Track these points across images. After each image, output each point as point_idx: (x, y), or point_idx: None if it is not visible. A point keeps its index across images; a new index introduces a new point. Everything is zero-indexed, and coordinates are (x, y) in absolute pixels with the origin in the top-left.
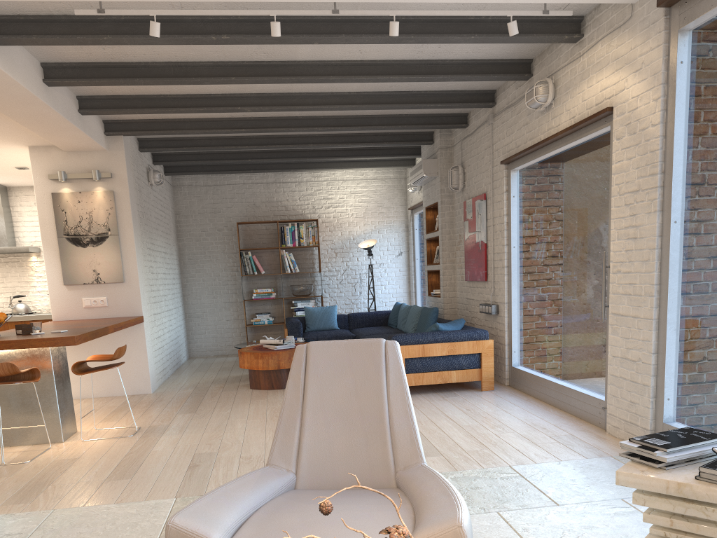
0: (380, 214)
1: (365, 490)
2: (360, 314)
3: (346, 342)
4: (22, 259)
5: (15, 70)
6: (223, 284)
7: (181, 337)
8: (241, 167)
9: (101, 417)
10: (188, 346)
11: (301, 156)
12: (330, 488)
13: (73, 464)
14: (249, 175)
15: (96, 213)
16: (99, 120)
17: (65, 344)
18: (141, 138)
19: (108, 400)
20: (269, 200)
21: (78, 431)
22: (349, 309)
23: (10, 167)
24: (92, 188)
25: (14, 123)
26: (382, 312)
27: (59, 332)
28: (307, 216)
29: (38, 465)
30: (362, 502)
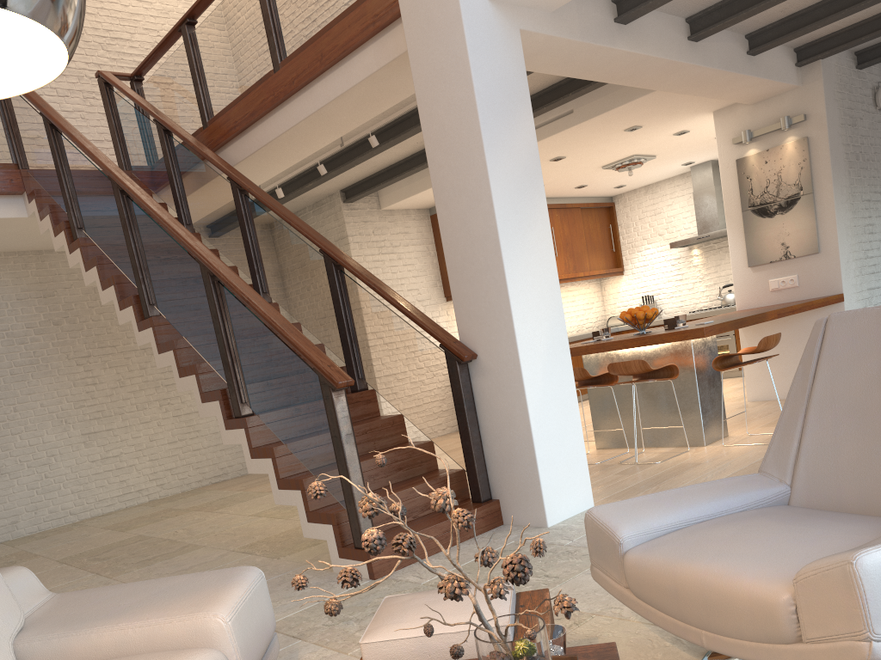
0: None
1: (866, 517)
2: None
3: (878, 310)
4: None
5: (646, 43)
6: None
7: None
8: None
9: (767, 421)
10: None
11: None
12: (832, 510)
13: (693, 469)
14: None
15: (786, 171)
16: (787, 50)
17: (694, 337)
18: (860, 50)
19: None
20: None
21: (729, 436)
22: None
23: (710, 140)
24: (781, 140)
25: (681, 94)
26: None
27: (702, 324)
28: None
29: (663, 467)
30: (832, 528)
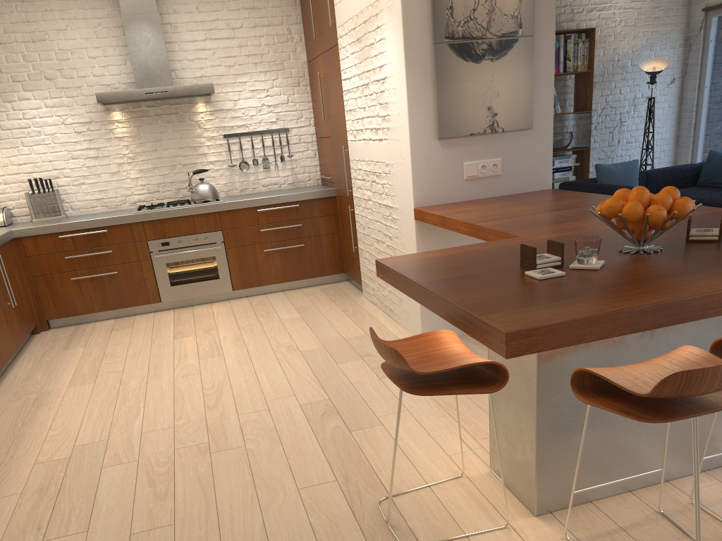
0: (655, 21)
1: None
2: (661, 172)
3: None
4: (182, 109)
5: None
6: None
7: None
8: None
9: None
10: None
11: None
12: None
13: None
14: None
15: None
16: None
17: None
18: None
19: None
20: None
21: None
22: None
23: None
24: None
25: None
26: (687, 167)
27: None
28: (562, 25)
29: None
30: None
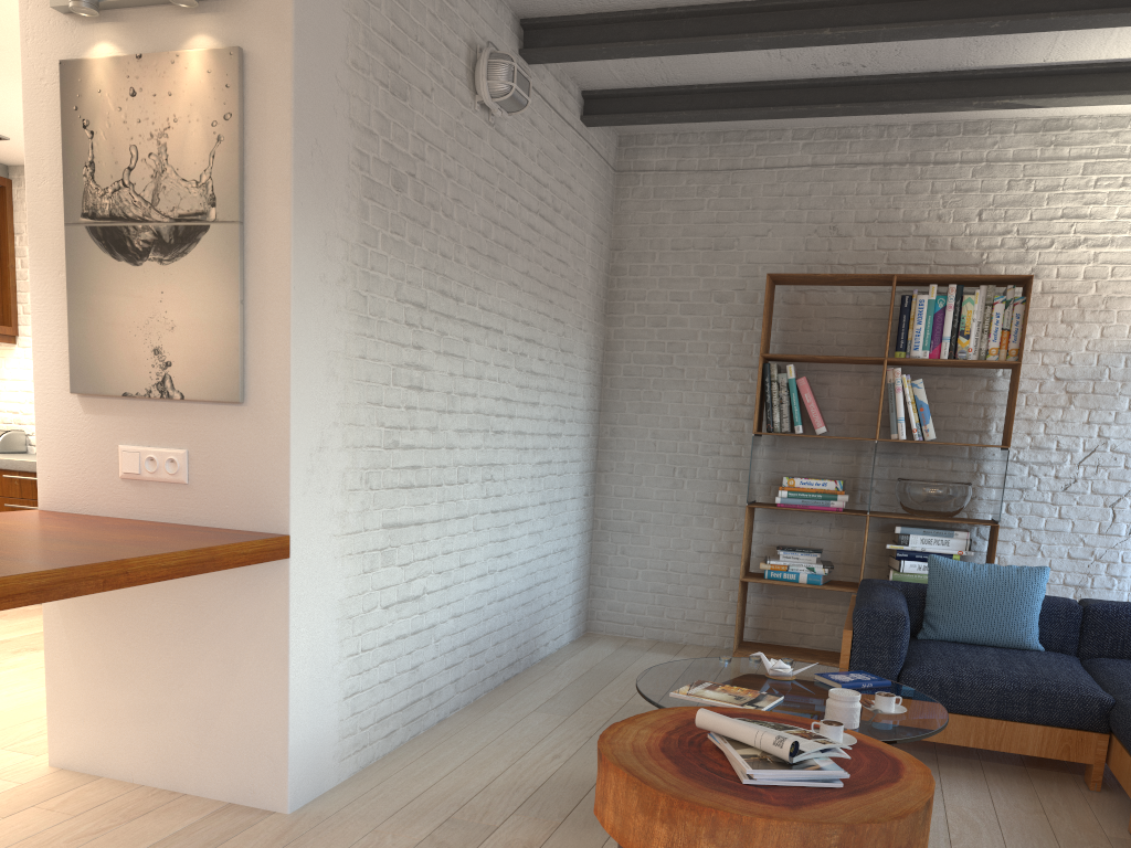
0: None
1: None
2: (1130, 612)
3: None
4: None
5: None
6: (704, 452)
7: (558, 583)
8: (807, 95)
9: None
10: (586, 603)
11: (1026, 11)
12: None
13: None
14: (834, 140)
15: (181, 136)
16: None
17: None
18: None
19: (124, 817)
20: (883, 217)
21: None
22: (1080, 577)
23: None
24: (178, 40)
25: None
26: None
27: None
28: (994, 269)
29: None
30: None
